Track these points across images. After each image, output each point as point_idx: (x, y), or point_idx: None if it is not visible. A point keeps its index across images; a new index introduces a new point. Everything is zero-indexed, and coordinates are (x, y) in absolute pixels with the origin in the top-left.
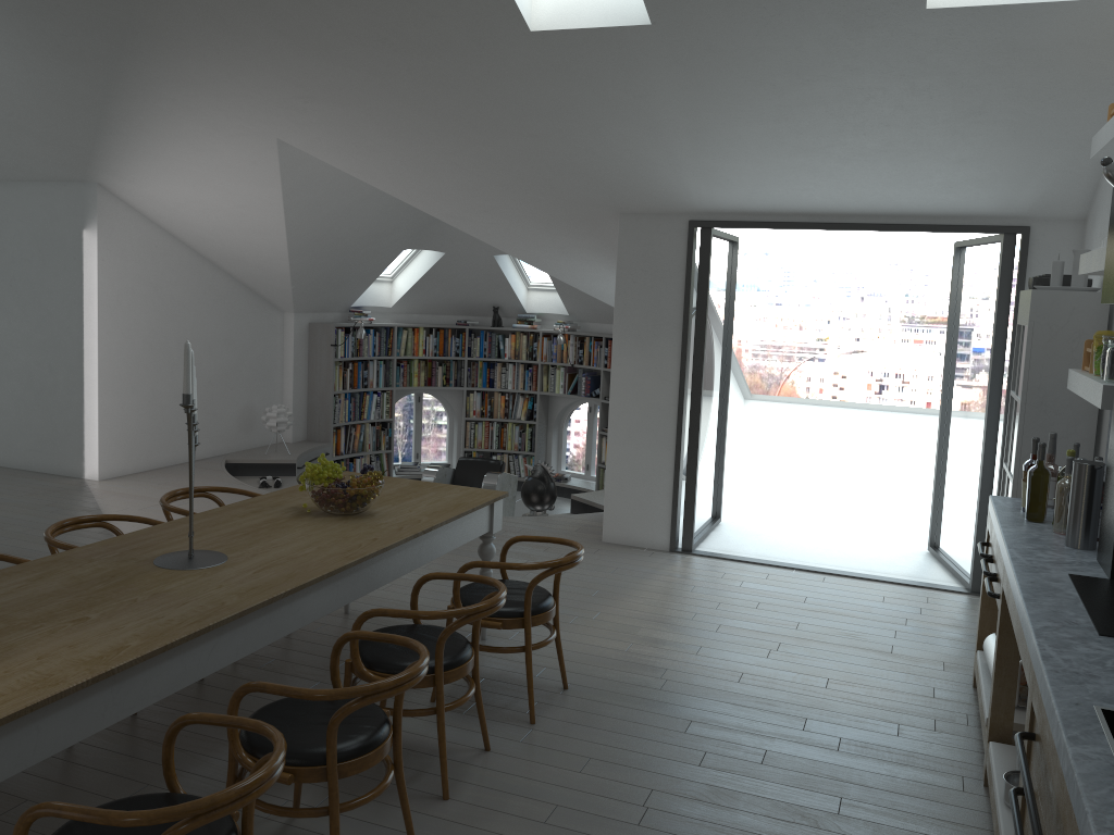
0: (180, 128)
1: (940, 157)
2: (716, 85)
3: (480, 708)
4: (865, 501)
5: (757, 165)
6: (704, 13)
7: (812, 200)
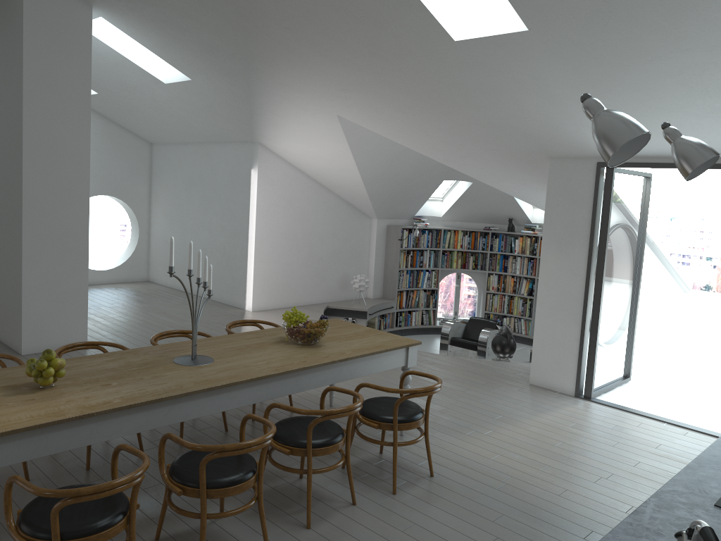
0: (288, 111)
1: None
2: (586, 67)
3: (349, 476)
4: None
5: None
6: (561, 19)
7: None
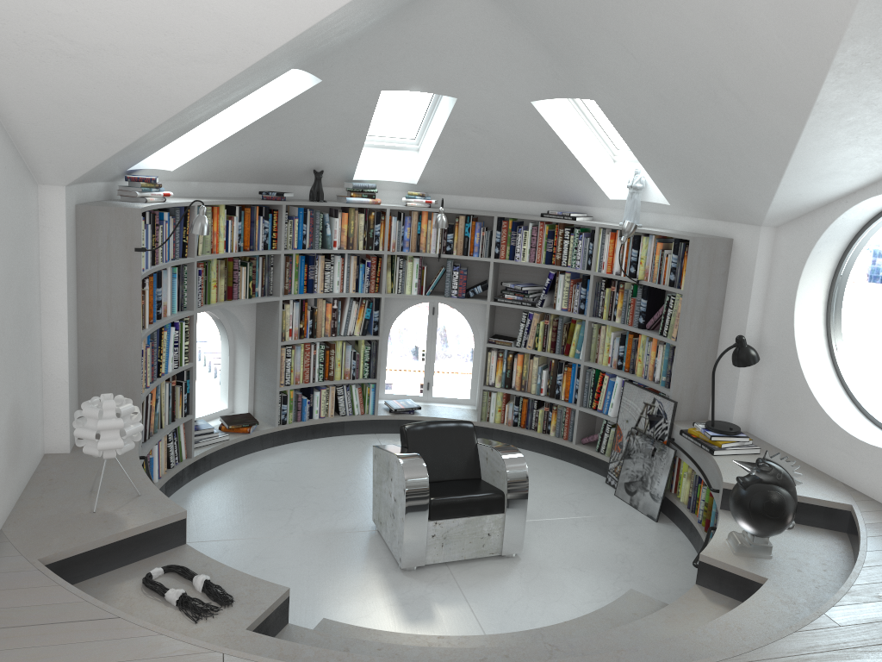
0: None
1: None
2: None
3: None
4: None
5: None
6: None
7: None
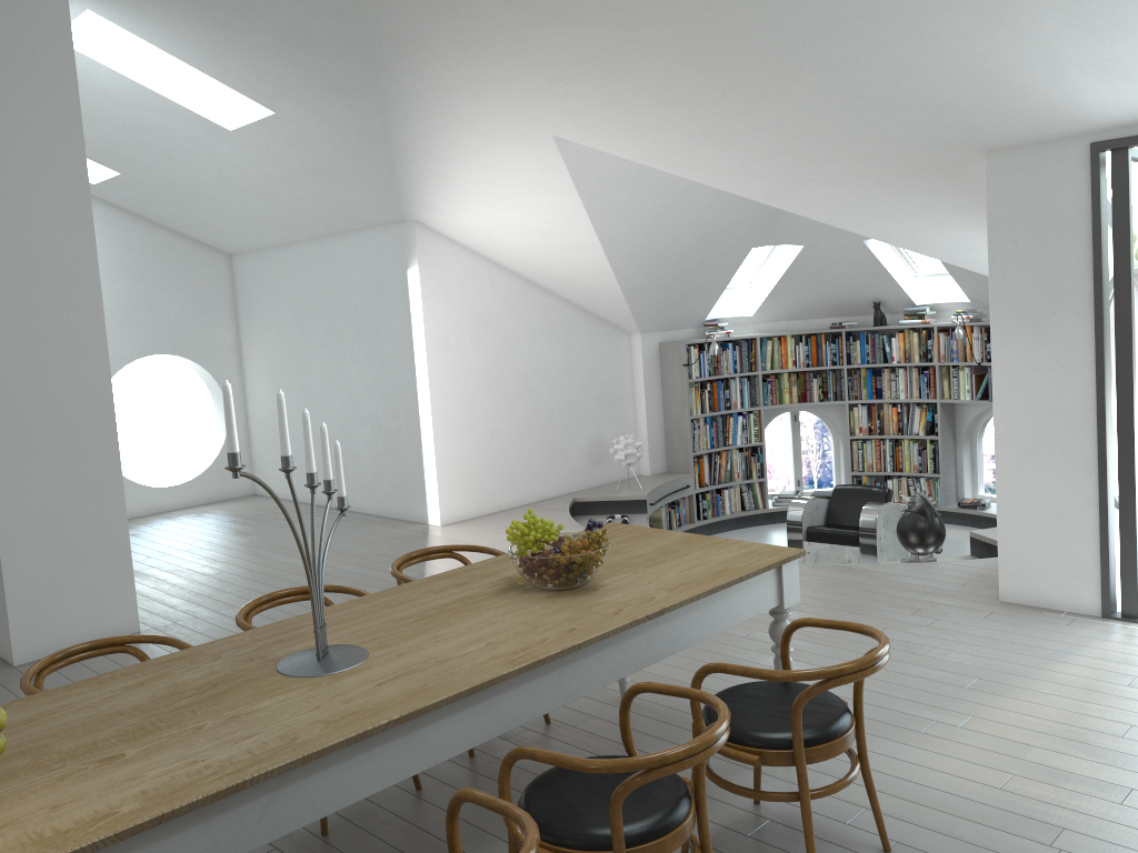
0: (459, 145)
1: None
2: None
3: None
4: None
5: None
6: None
7: None
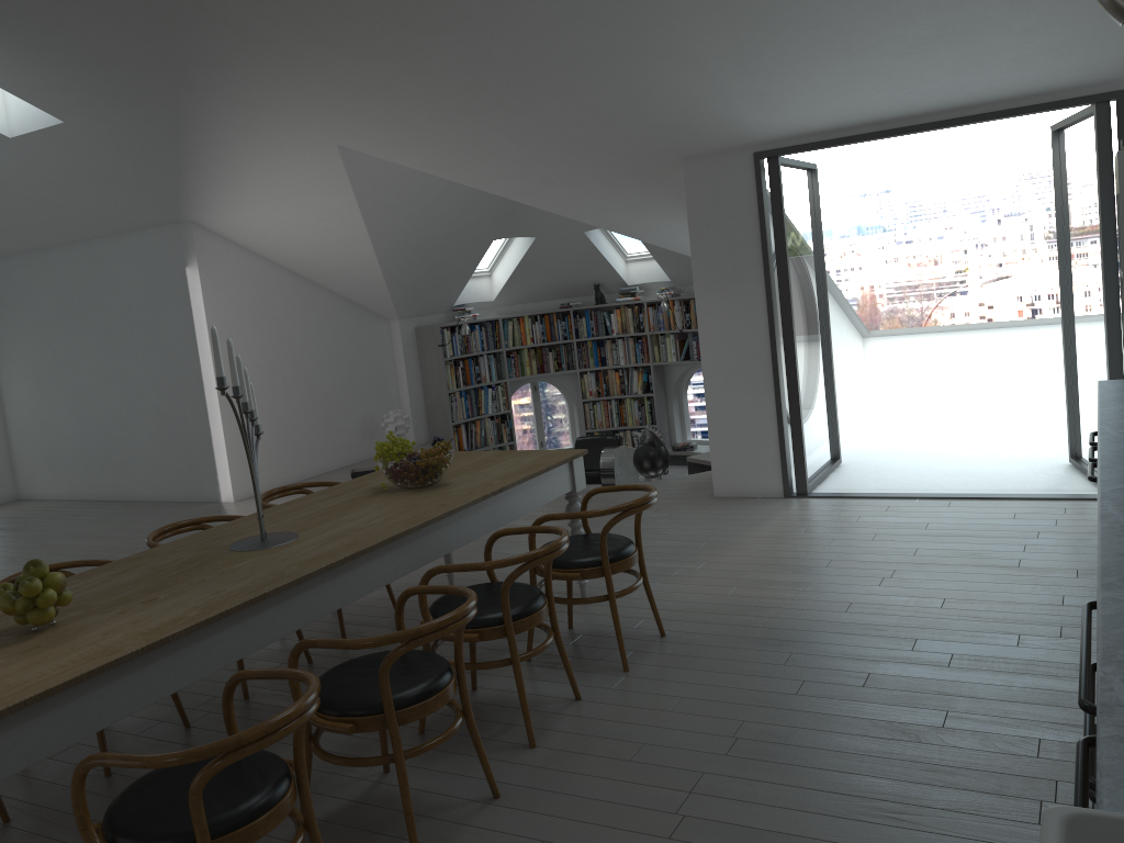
0: (248, 152)
1: (1003, 31)
2: (744, 1)
3: (564, 658)
4: (1003, 424)
5: (809, 80)
6: None
7: (877, 107)
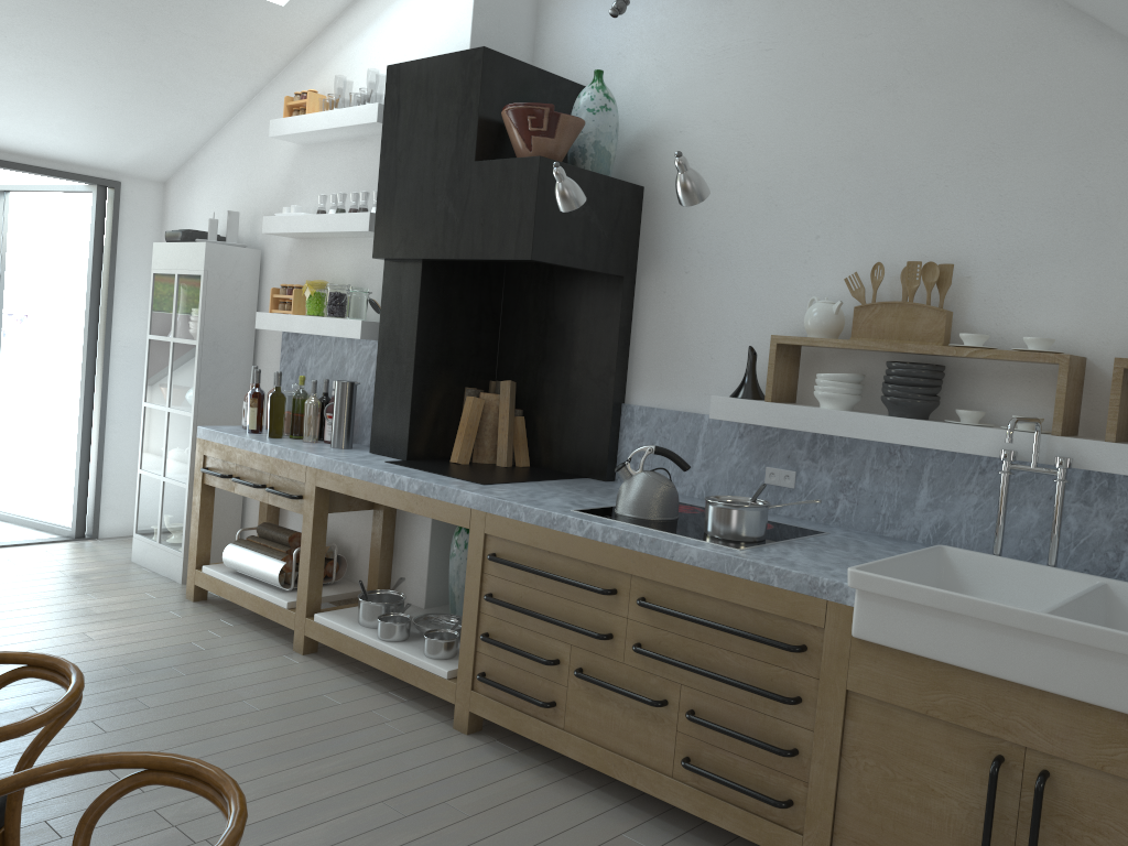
0: None
1: (79, 99)
2: None
3: None
4: None
5: None
6: None
7: None
